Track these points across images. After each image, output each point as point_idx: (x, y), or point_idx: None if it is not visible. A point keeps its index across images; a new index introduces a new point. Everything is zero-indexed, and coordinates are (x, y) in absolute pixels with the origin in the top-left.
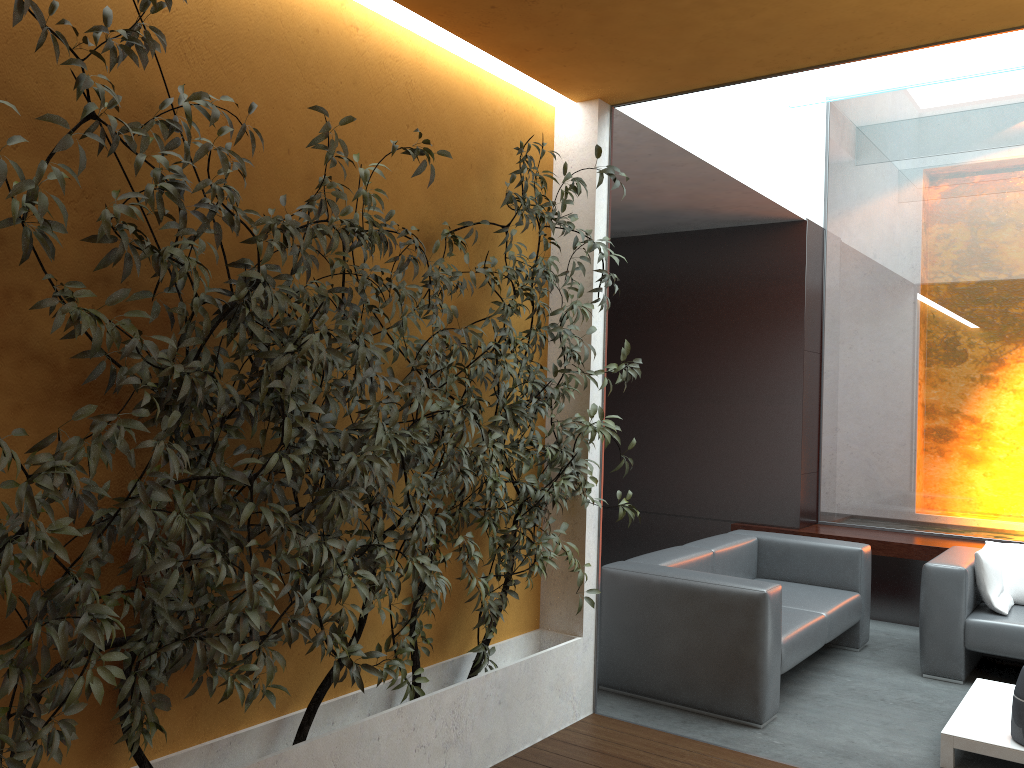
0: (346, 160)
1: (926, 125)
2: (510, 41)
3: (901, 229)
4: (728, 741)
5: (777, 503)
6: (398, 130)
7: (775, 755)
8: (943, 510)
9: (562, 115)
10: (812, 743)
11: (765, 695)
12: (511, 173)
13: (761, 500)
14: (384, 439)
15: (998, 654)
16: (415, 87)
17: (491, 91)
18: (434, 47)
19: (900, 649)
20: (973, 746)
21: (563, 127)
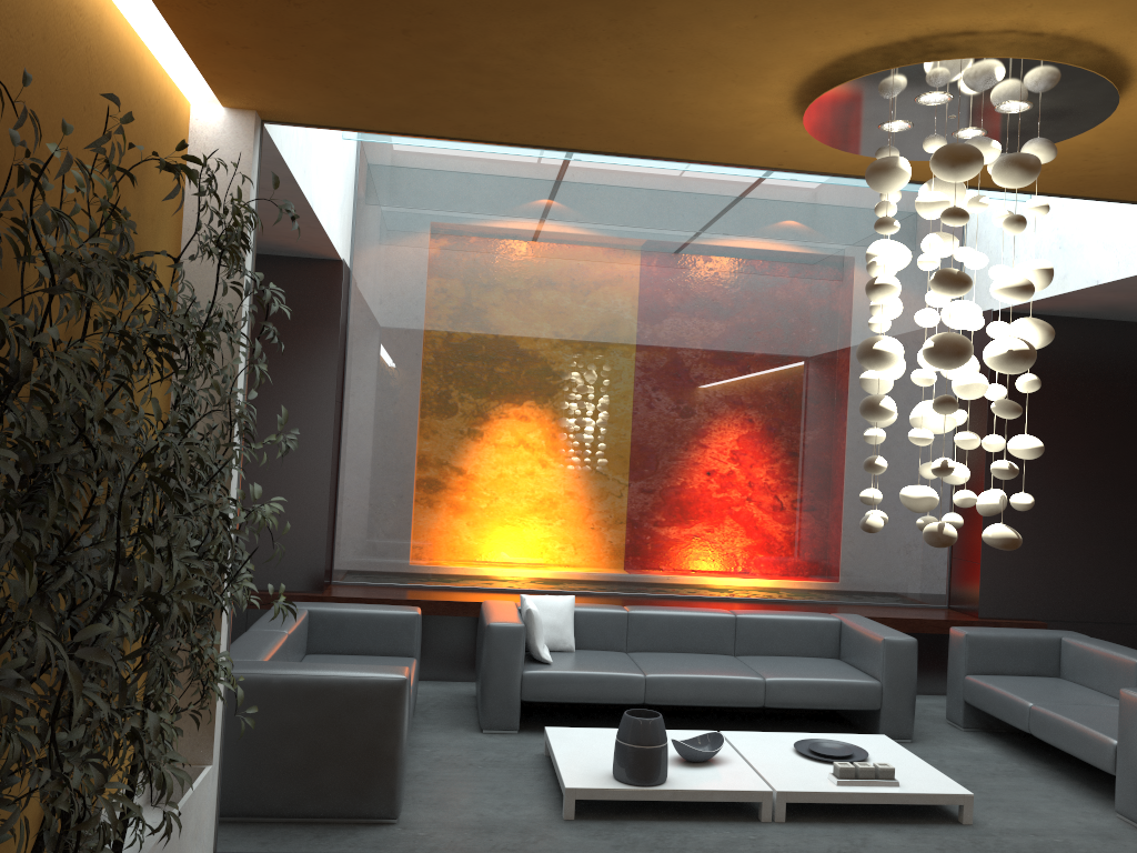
0: (134, 176)
1: (455, 184)
2: (218, 29)
3: (427, 283)
4: (378, 846)
5: (300, 566)
6: (77, 113)
7: (432, 848)
8: (455, 563)
9: (202, 117)
10: (452, 826)
11: (402, 787)
12: (195, 194)
13: (281, 564)
14: (181, 567)
15: (549, 700)
16: (93, 56)
17: (149, 74)
18: (111, 4)
19: (443, 708)
20: (592, 794)
21: (203, 133)
